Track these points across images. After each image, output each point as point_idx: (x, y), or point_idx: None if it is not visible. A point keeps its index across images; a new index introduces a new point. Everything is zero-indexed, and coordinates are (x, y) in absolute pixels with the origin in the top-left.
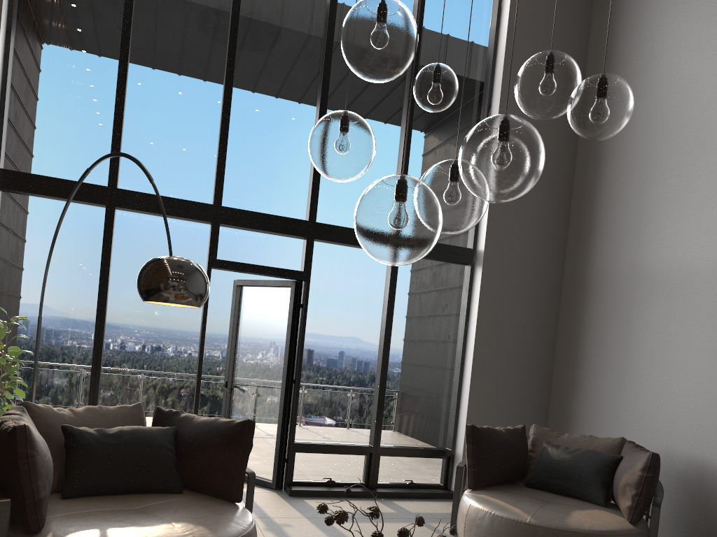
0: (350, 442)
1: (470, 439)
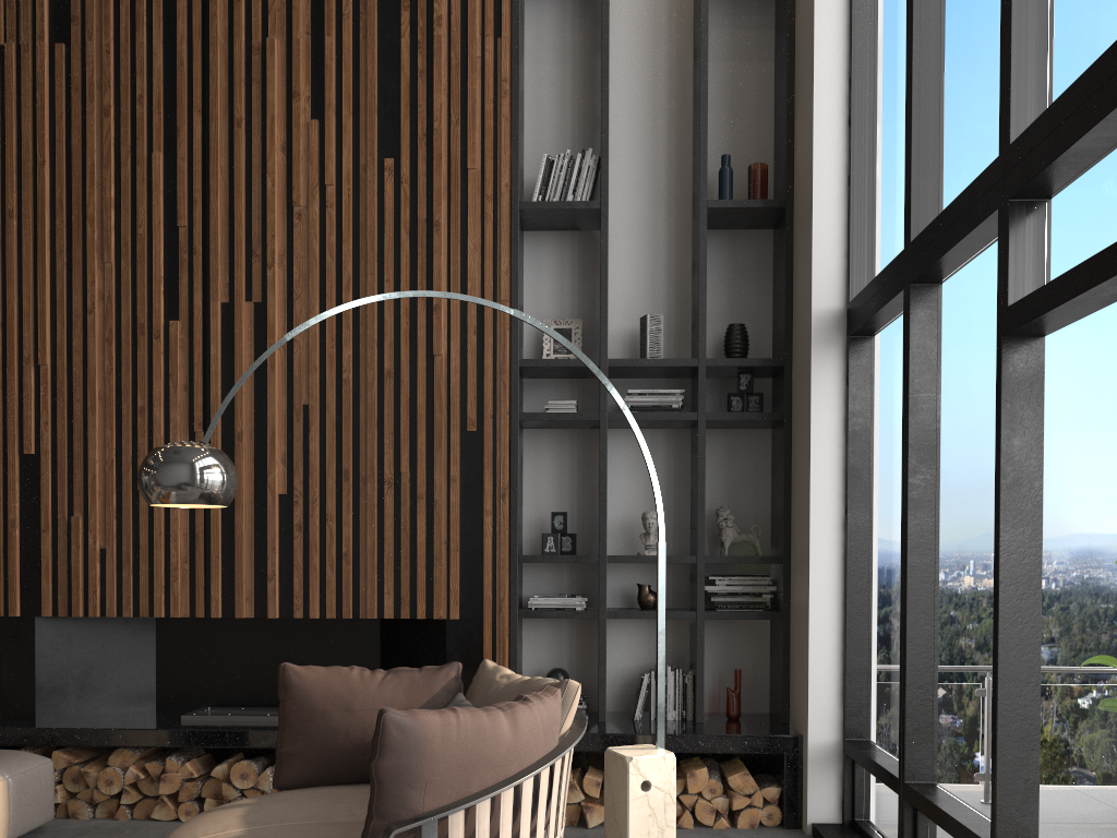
0: None
1: None
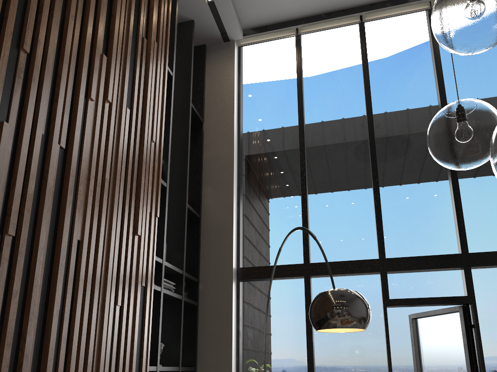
0: None
1: None
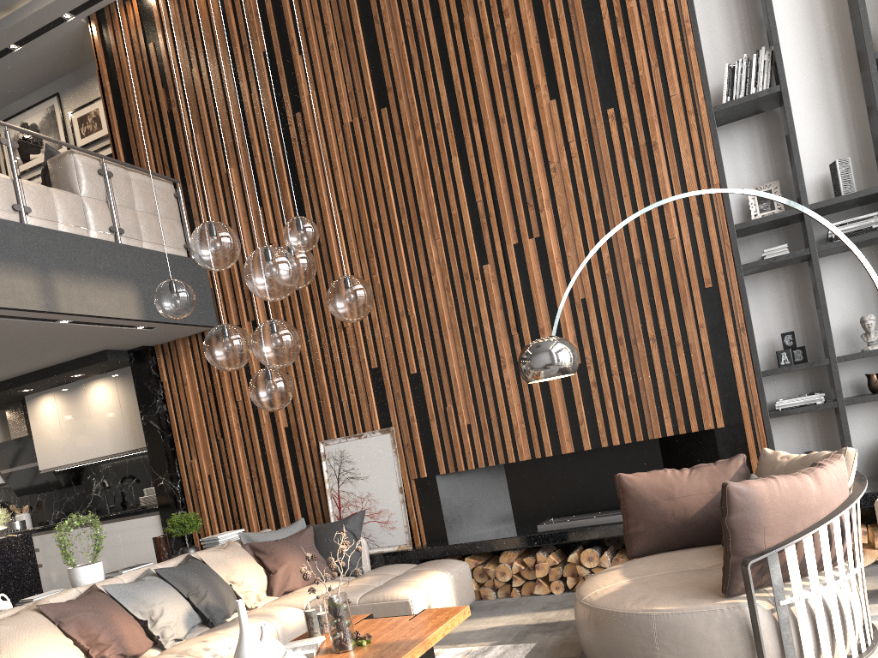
0: None
1: None
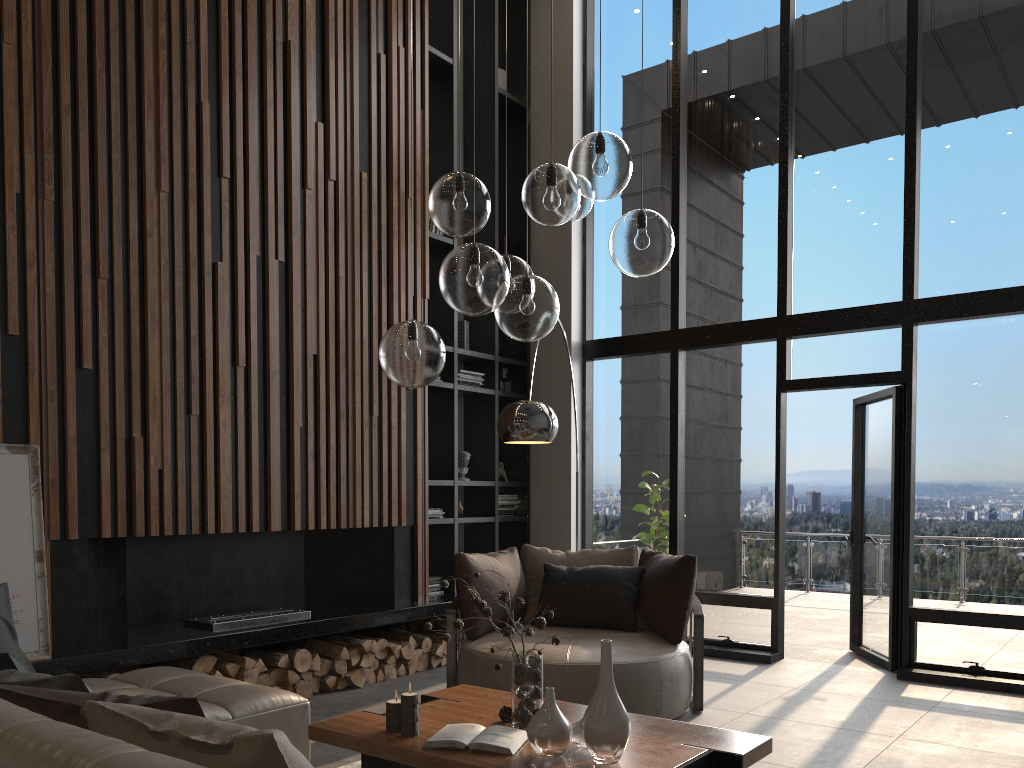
0: (1009, 610)
1: None
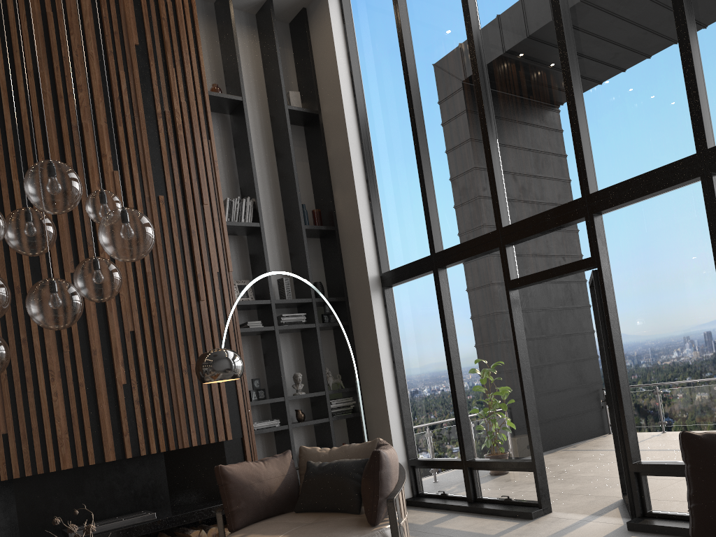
0: None
1: (684, 456)
